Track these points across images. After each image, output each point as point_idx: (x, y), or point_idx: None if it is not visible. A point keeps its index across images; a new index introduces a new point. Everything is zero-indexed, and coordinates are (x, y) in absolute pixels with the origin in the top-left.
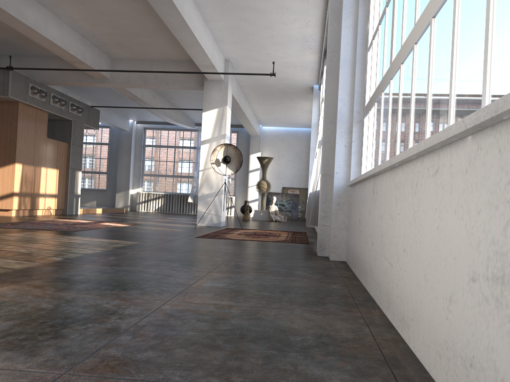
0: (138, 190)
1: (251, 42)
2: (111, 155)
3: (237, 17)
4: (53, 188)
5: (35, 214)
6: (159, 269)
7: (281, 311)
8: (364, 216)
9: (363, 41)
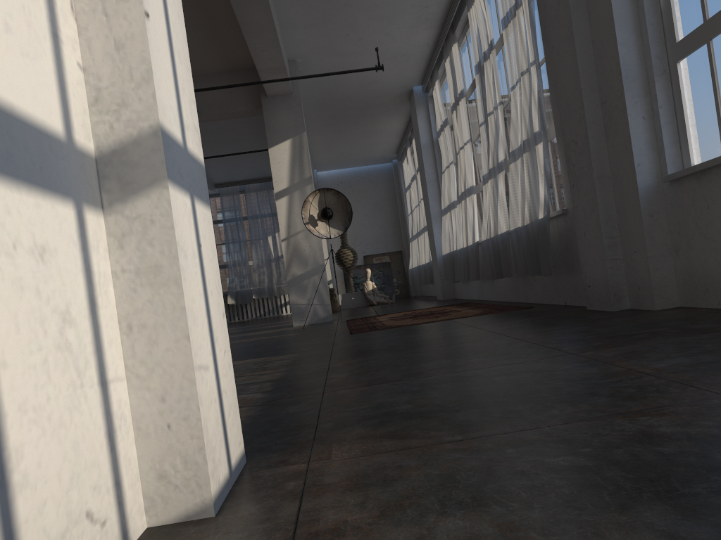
0: None
1: (339, 20)
2: None
3: None
4: None
5: None
6: (483, 369)
7: None
8: None
9: None
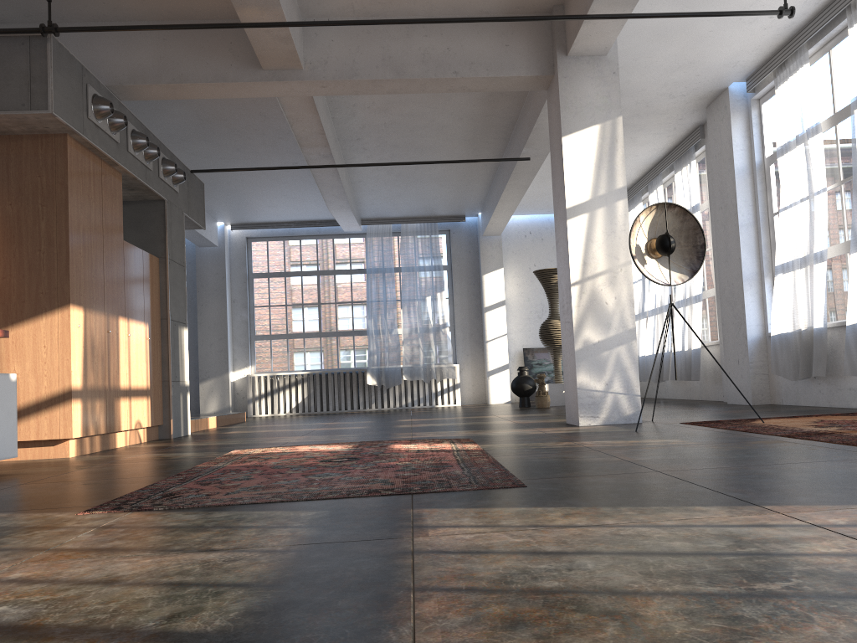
0: (245, 371)
1: None
2: None
3: None
4: (142, 373)
5: (113, 444)
6: None
7: None
8: None
9: None
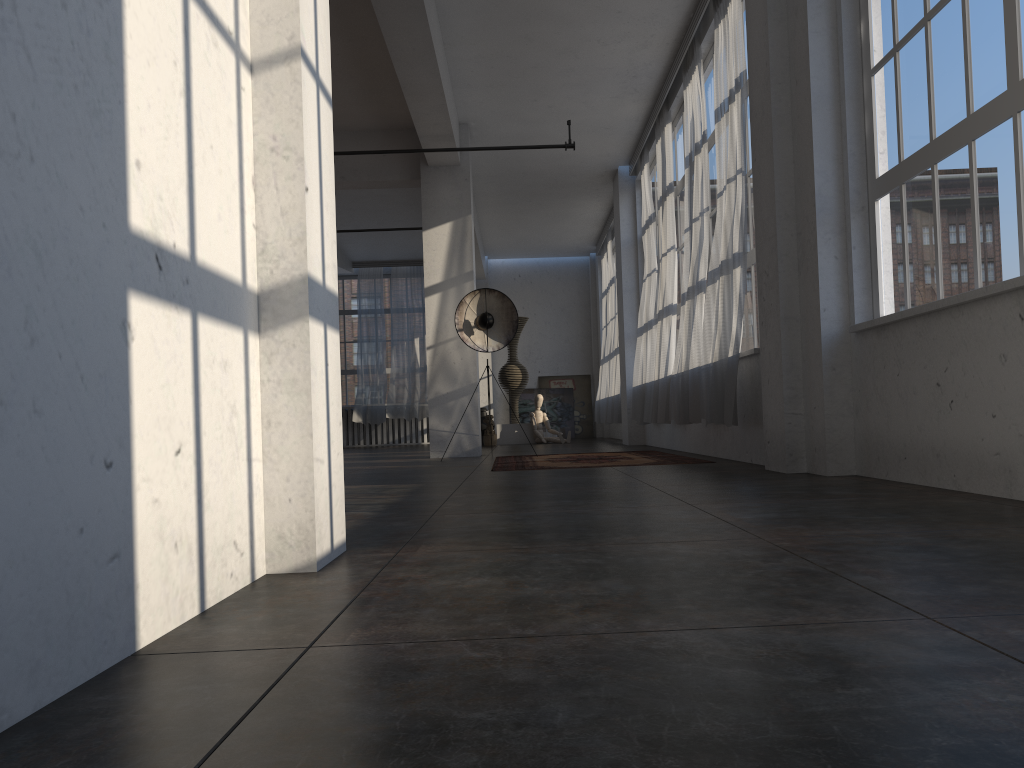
0: None
1: (525, 83)
2: None
3: (513, 34)
4: None
5: None
6: (594, 509)
7: (984, 531)
8: (971, 370)
9: (854, 57)
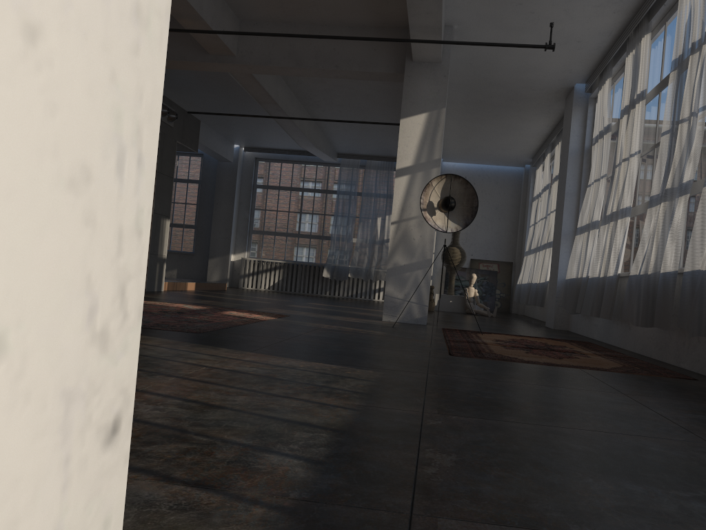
0: (242, 255)
1: None
2: (202, 200)
3: None
4: None
5: None
6: None
7: None
8: None
9: None
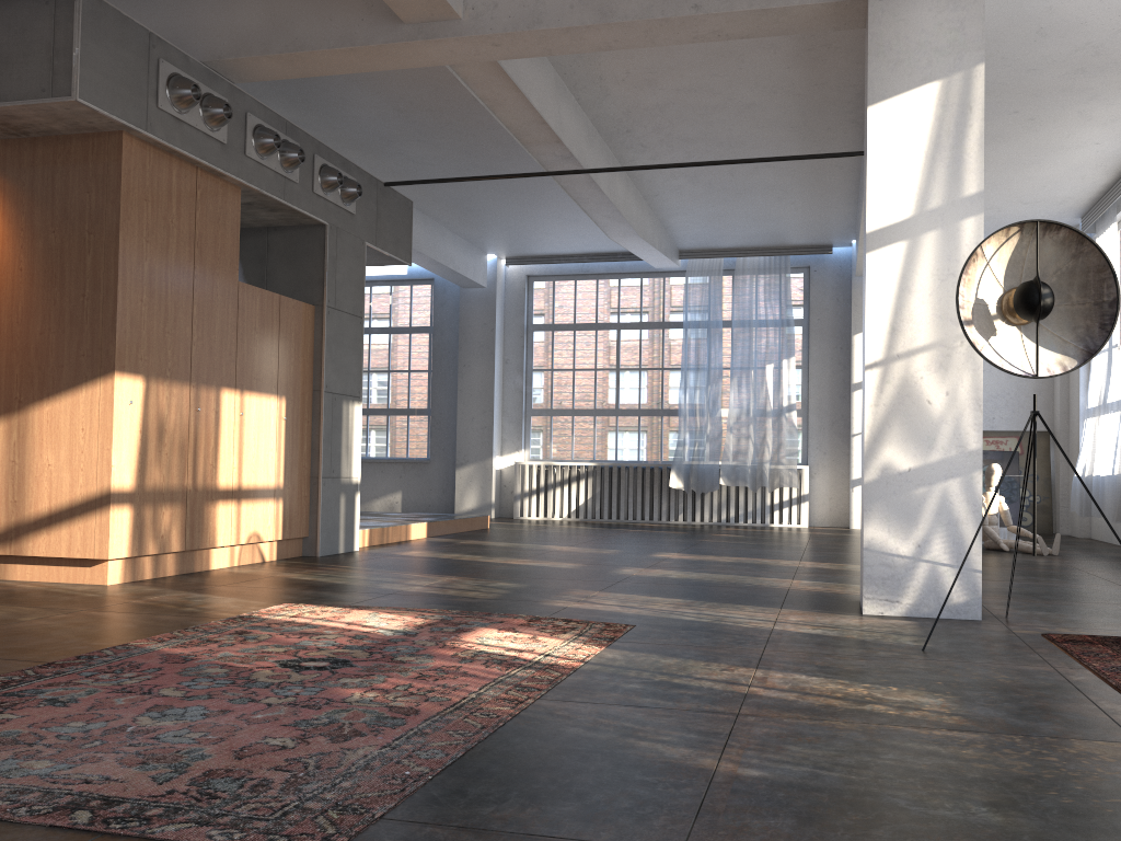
0: (516, 457)
1: None
2: (438, 362)
3: None
4: (268, 467)
5: (204, 565)
6: None
7: None
8: None
9: None
